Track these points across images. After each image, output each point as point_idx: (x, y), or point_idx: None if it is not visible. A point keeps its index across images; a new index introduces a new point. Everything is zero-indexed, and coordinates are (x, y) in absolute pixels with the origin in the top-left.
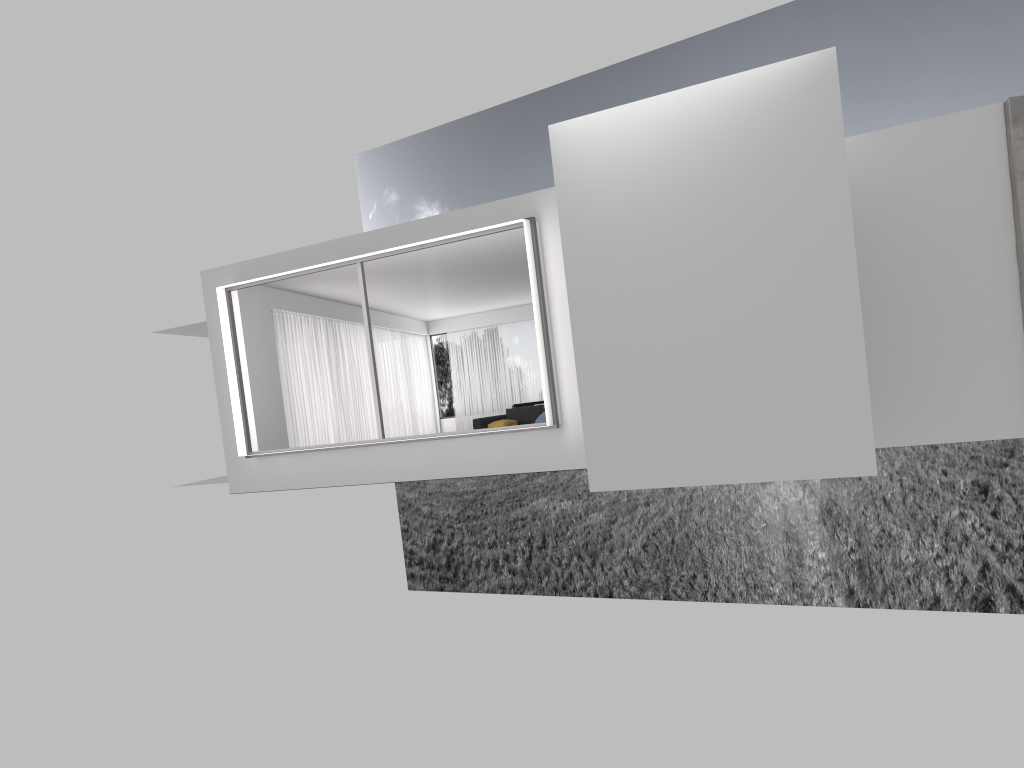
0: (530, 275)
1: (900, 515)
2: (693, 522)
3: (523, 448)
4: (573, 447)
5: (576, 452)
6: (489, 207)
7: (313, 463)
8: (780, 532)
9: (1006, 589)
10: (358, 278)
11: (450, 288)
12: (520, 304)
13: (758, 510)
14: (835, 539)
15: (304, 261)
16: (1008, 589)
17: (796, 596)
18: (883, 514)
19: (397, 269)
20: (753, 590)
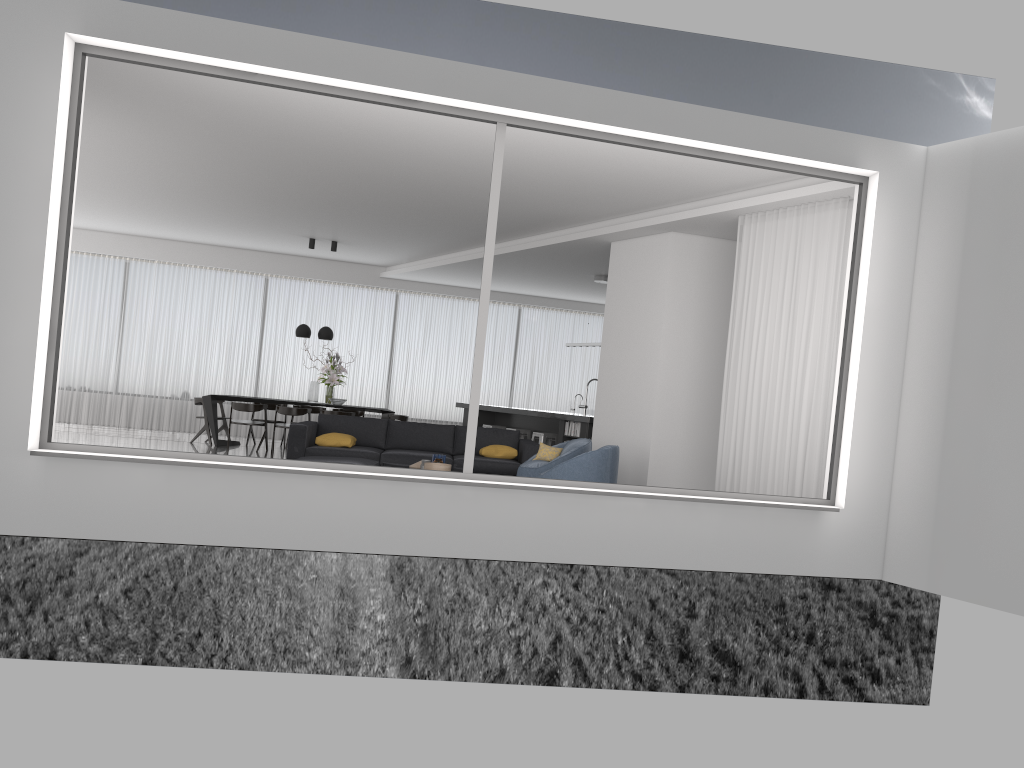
0: (867, 263)
1: (481, 579)
2: (213, 565)
3: (744, 531)
4: (831, 542)
5: (835, 550)
6: (776, 127)
7: (232, 493)
8: (334, 587)
9: (573, 662)
10: (166, 125)
11: (211, 192)
12: (192, 241)
13: (310, 558)
14: (402, 600)
15: (326, 69)
16: (575, 662)
17: (339, 664)
18: (463, 576)
19: (274, 140)
20: (282, 655)
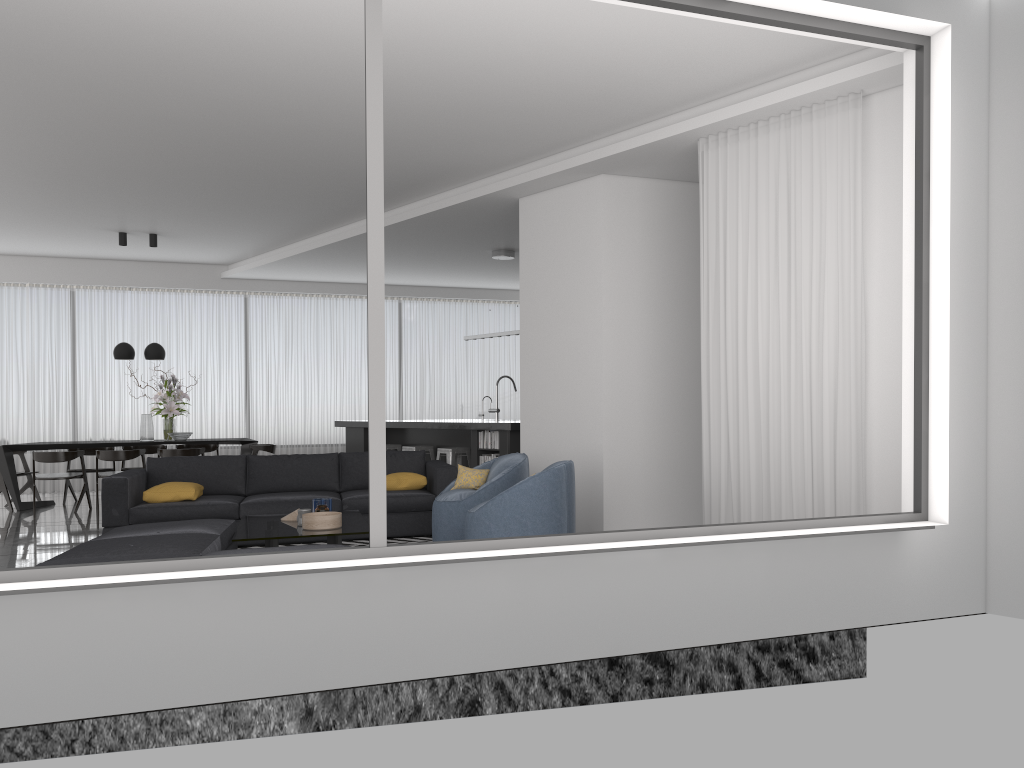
0: (946, 162)
1: None
2: None
3: (803, 573)
4: (918, 570)
5: (924, 582)
6: None
7: None
8: None
9: (495, 687)
10: None
11: None
12: None
13: None
14: None
15: None
16: (497, 687)
17: (228, 728)
18: None
19: (17, 65)
20: (159, 728)
